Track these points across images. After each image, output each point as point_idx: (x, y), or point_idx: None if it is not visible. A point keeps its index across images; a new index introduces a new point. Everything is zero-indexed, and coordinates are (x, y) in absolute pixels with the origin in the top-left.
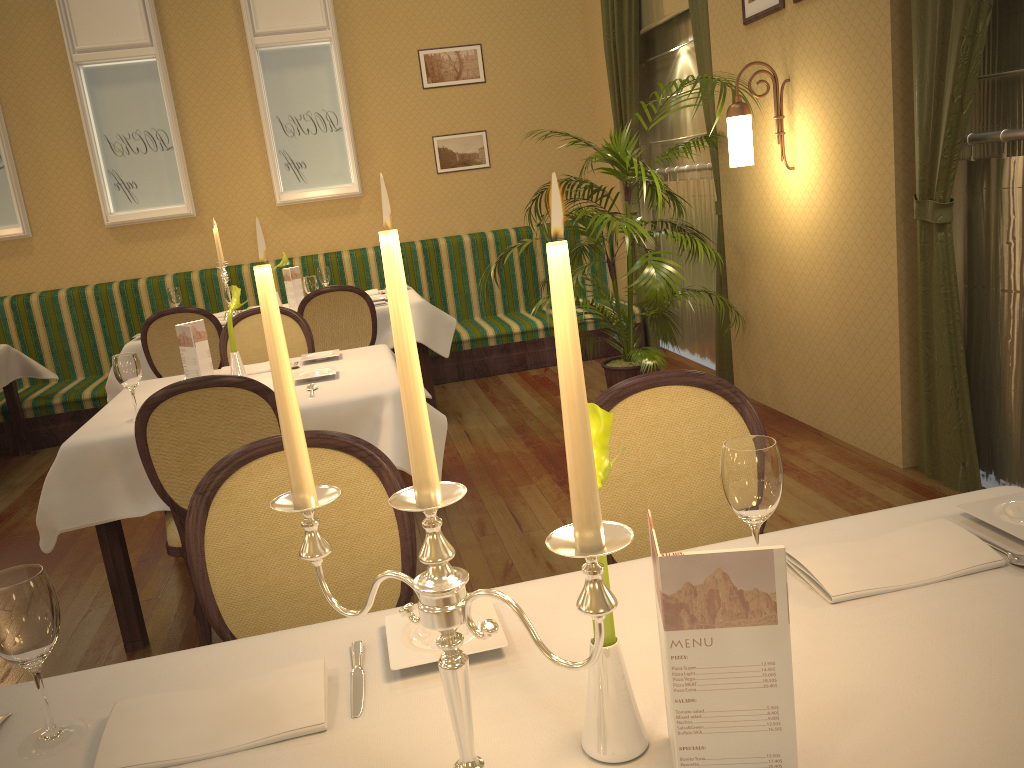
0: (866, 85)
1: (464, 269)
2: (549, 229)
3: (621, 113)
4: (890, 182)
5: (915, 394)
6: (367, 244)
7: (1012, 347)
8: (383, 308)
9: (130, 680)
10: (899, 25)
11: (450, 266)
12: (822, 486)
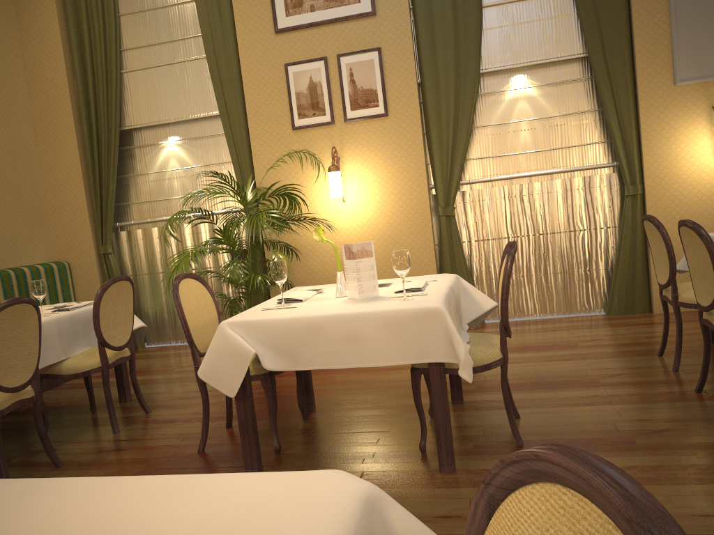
0: (406, 160)
1: None
2: (35, 269)
3: (100, 181)
4: (426, 201)
5: None
6: None
7: (482, 262)
8: None
9: None
10: (422, 137)
11: None
12: None
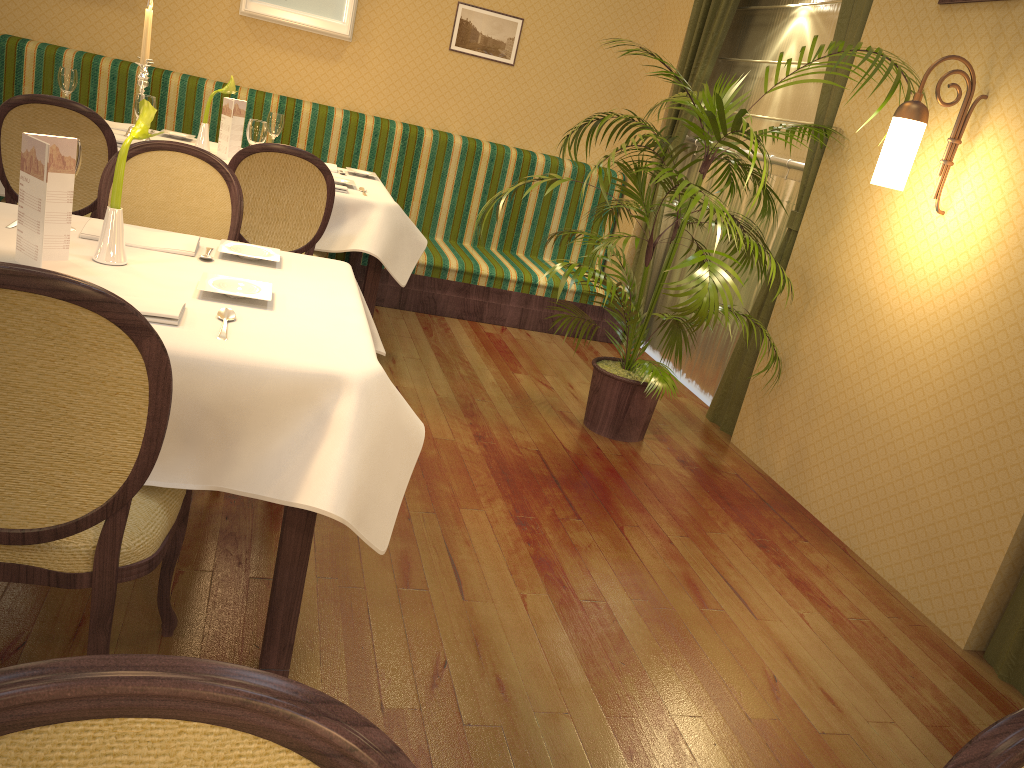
0: None
1: (443, 176)
2: (556, 165)
3: (692, 59)
4: None
5: (1018, 566)
6: (337, 104)
7: None
8: (342, 196)
9: None
10: None
11: (428, 167)
12: (867, 648)
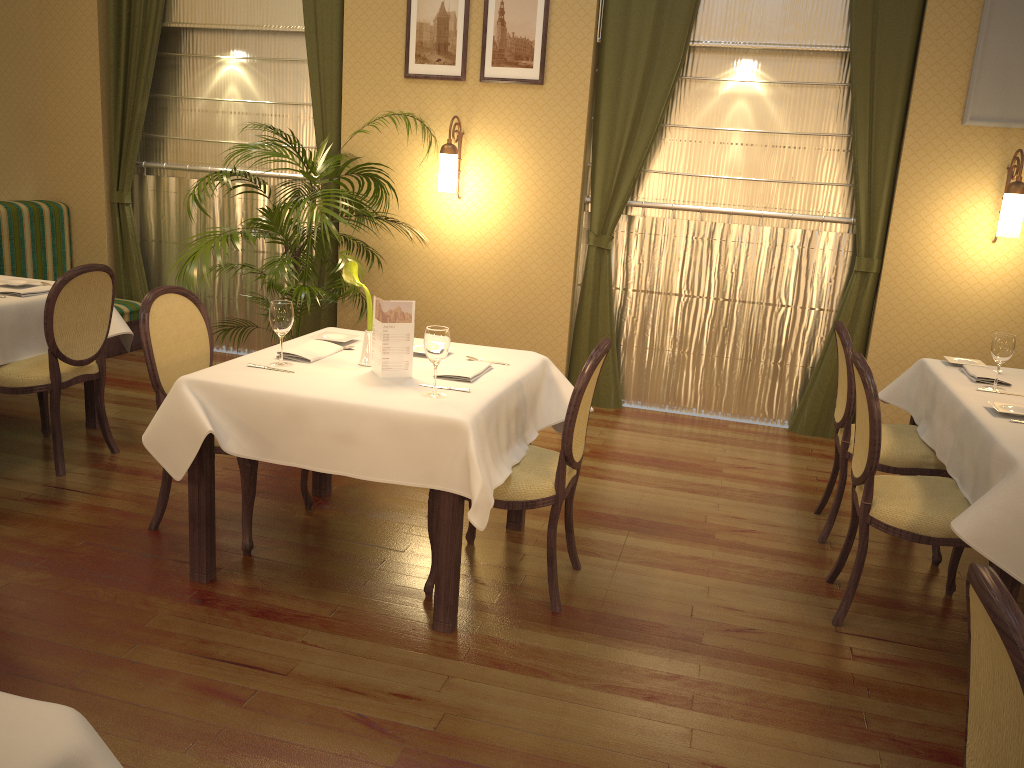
0: (556, 156)
1: None
2: (15, 209)
3: (124, 98)
4: (573, 221)
5: (568, 355)
6: None
7: (637, 322)
8: None
9: (1023, 445)
10: (587, 126)
11: None
12: None
